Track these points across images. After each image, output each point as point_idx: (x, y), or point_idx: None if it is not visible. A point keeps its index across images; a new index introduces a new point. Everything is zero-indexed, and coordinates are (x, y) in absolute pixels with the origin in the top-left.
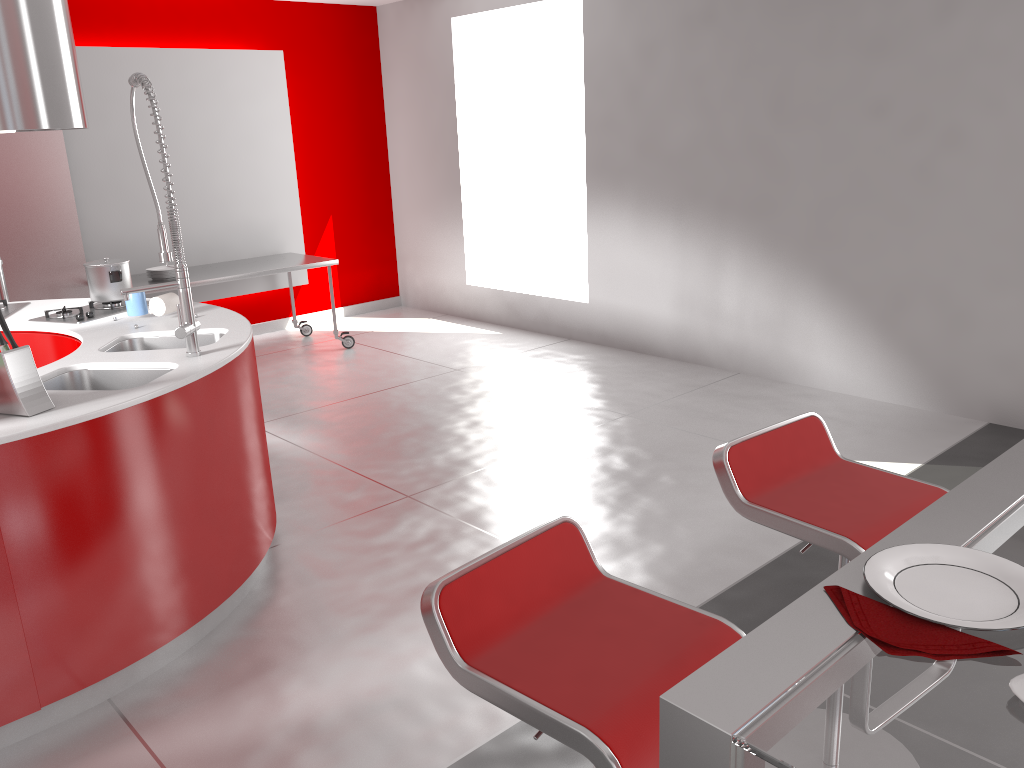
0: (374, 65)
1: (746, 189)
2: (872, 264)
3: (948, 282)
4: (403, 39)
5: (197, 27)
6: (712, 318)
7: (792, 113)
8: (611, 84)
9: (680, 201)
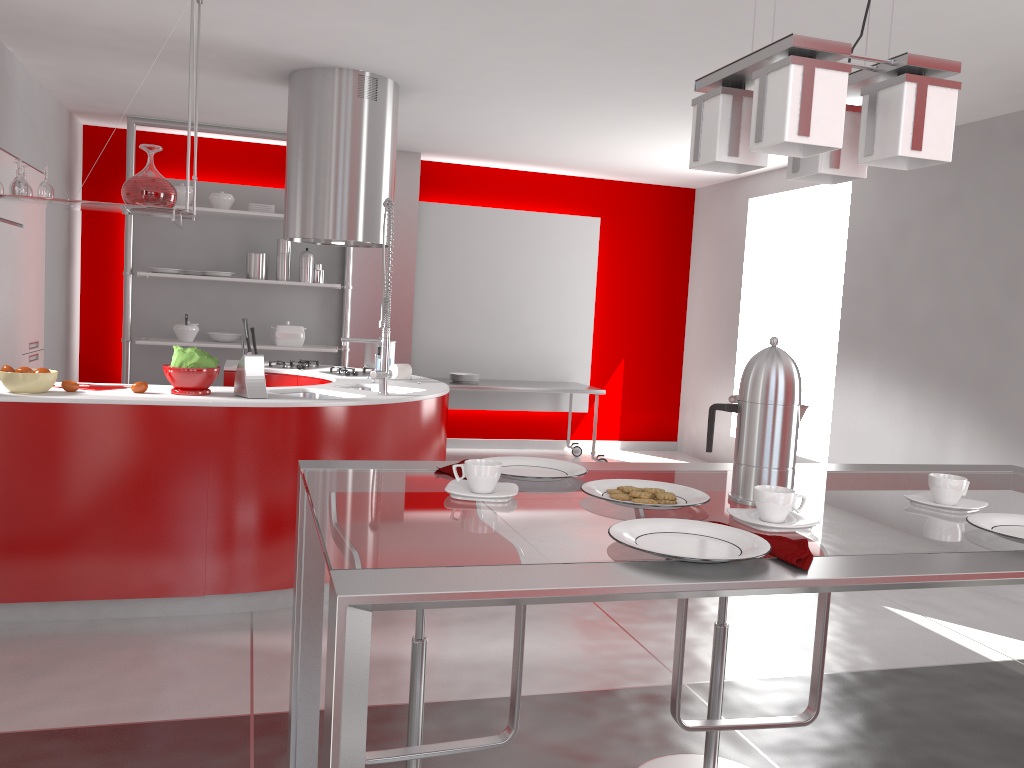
0: (685, 237)
1: (976, 363)
2: None
3: None
4: (711, 216)
5: (537, 196)
6: None
7: (1023, 291)
8: (867, 259)
9: (916, 371)
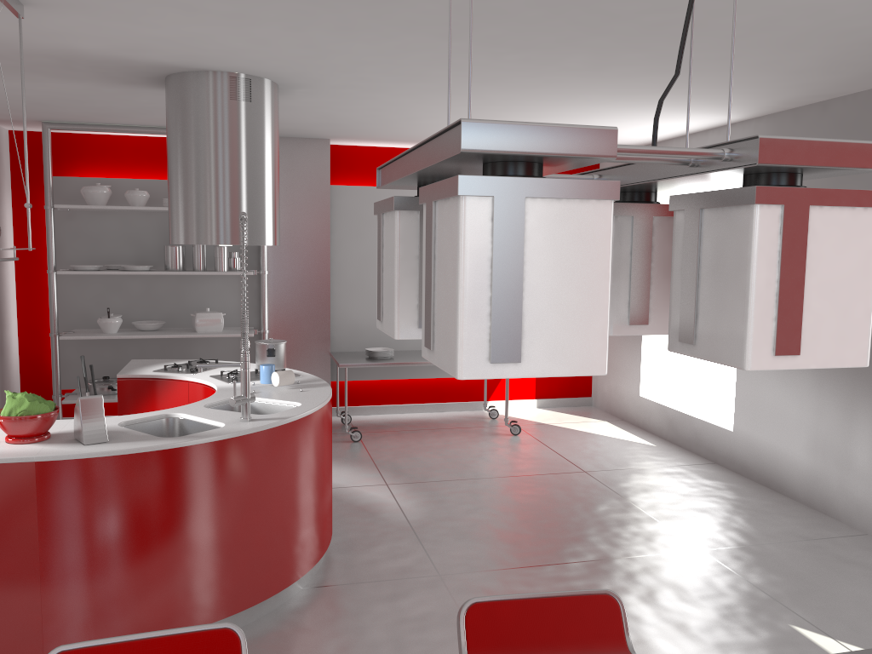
0: None
1: None
2: None
3: None
4: None
5: None
6: (843, 469)
7: None
8: None
9: None
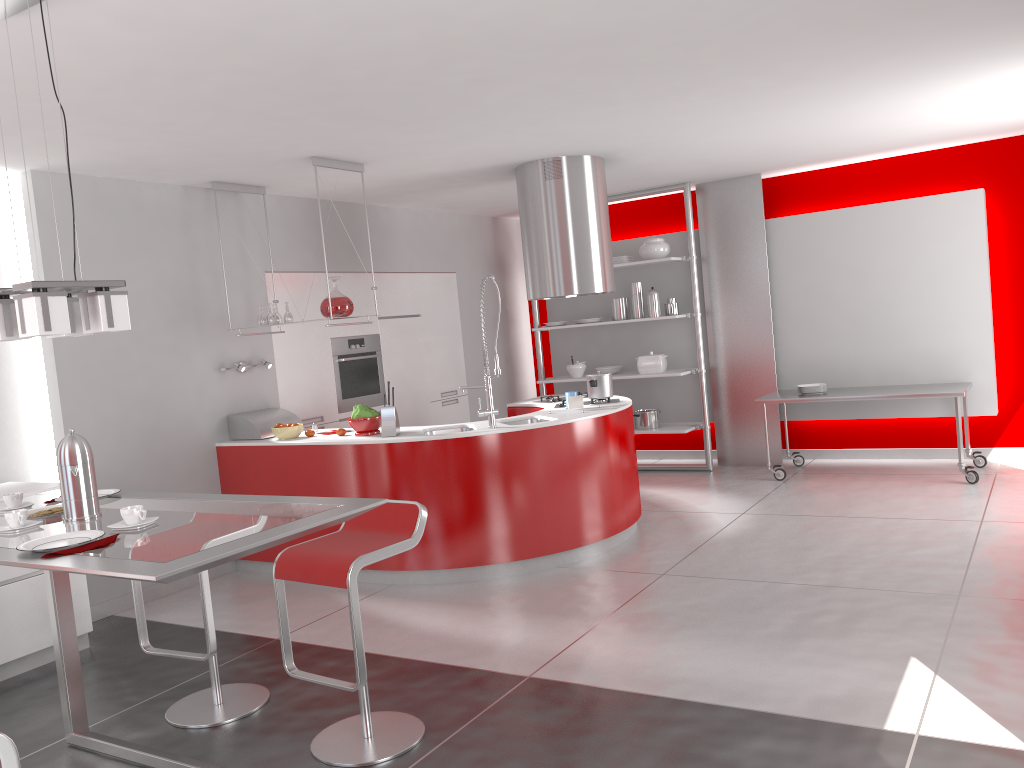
0: None
1: None
2: None
3: None
4: None
5: (914, 179)
6: None
7: None
8: None
9: None
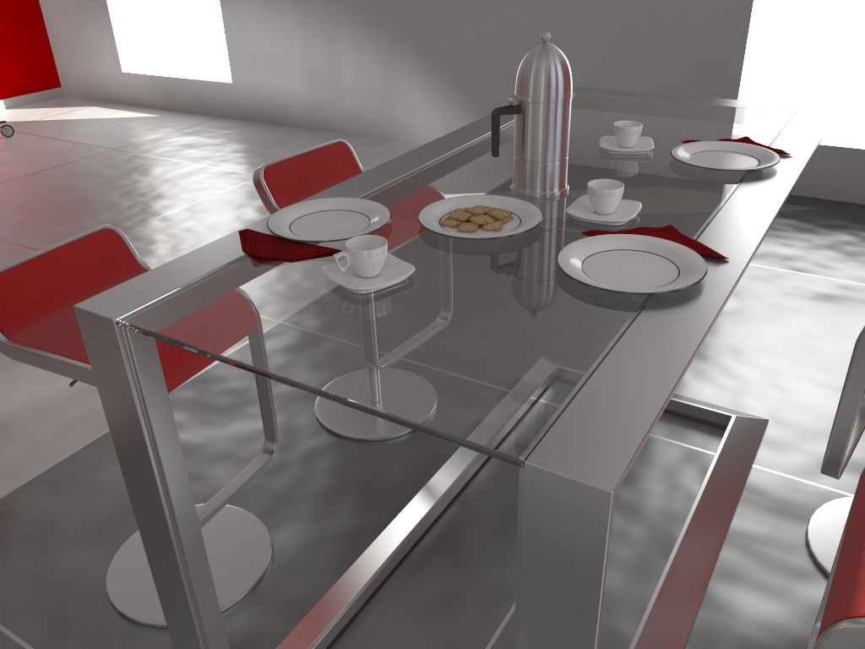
0: None
1: None
2: (451, 36)
3: (506, 48)
4: None
5: None
6: (335, 90)
7: None
8: None
9: None
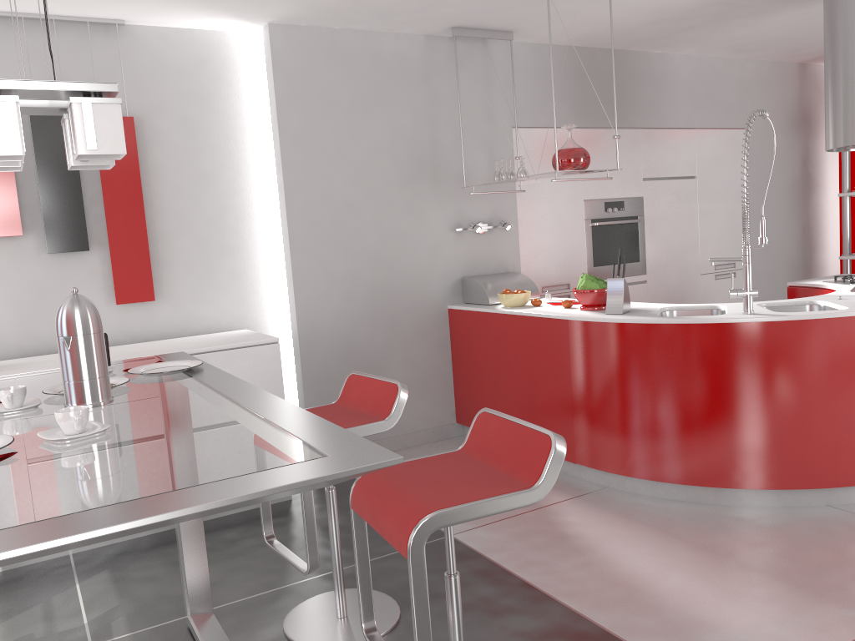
0: None
1: None
2: None
3: None
4: None
5: None
6: None
7: None
8: None
9: None
